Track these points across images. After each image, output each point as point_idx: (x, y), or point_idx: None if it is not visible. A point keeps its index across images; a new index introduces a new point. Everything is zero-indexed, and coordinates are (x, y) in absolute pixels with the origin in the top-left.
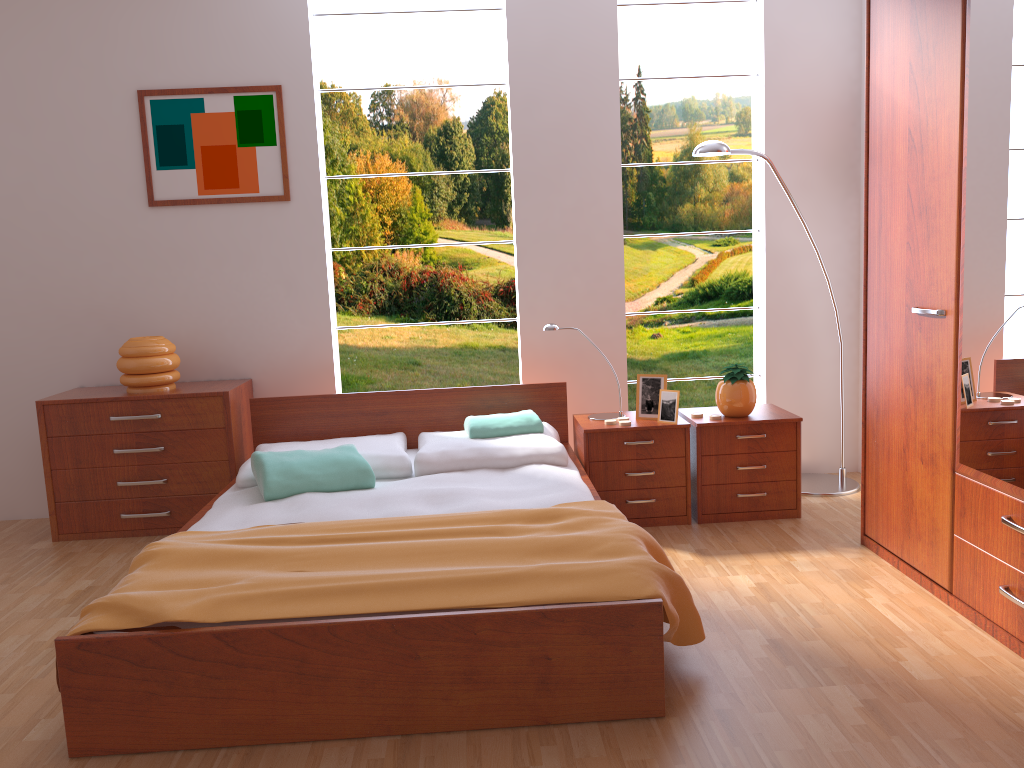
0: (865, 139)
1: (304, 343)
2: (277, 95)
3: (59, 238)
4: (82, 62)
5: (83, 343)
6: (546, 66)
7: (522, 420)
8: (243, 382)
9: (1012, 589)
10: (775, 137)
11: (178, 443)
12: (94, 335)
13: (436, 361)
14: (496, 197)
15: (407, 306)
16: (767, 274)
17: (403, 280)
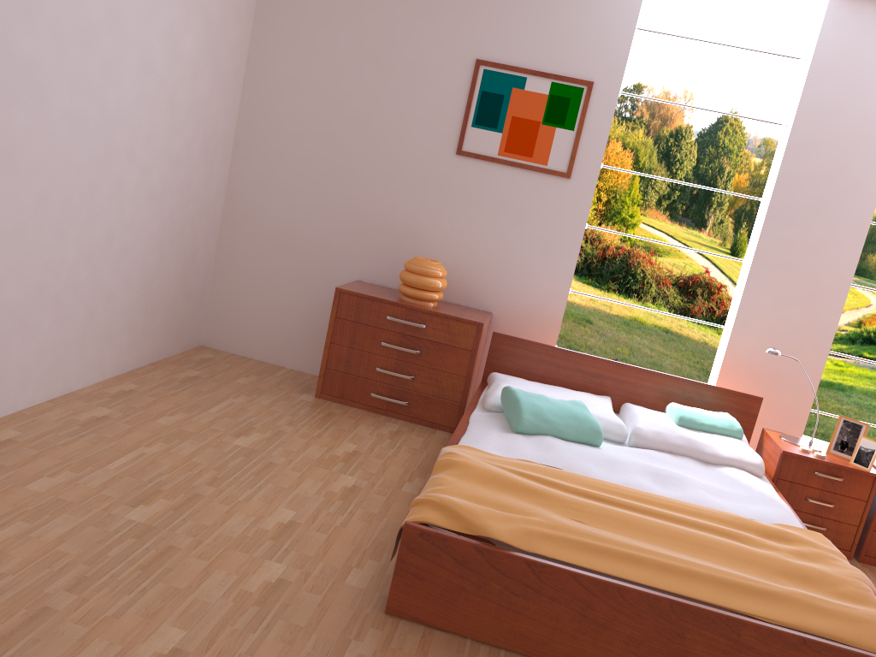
0: None
1: (543, 297)
2: (588, 89)
3: (379, 161)
4: (440, 26)
5: (372, 247)
6: (830, 120)
7: (725, 423)
8: (488, 315)
9: None
10: None
11: (431, 352)
12: (382, 243)
13: (606, 324)
14: (702, 202)
15: (596, 272)
16: None
17: (600, 250)
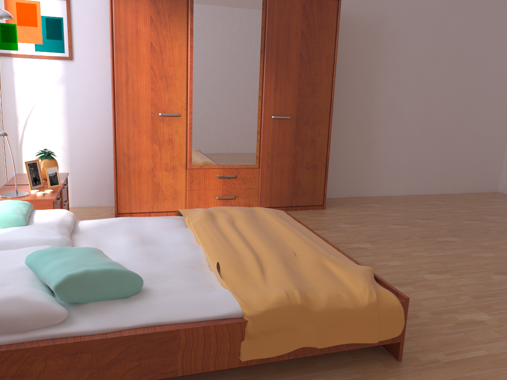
0: (112, 39)
1: None
2: None
3: None
4: None
5: None
6: None
7: (23, 204)
8: None
9: (218, 196)
10: None
11: None
12: None
13: None
14: None
15: None
16: None
17: None
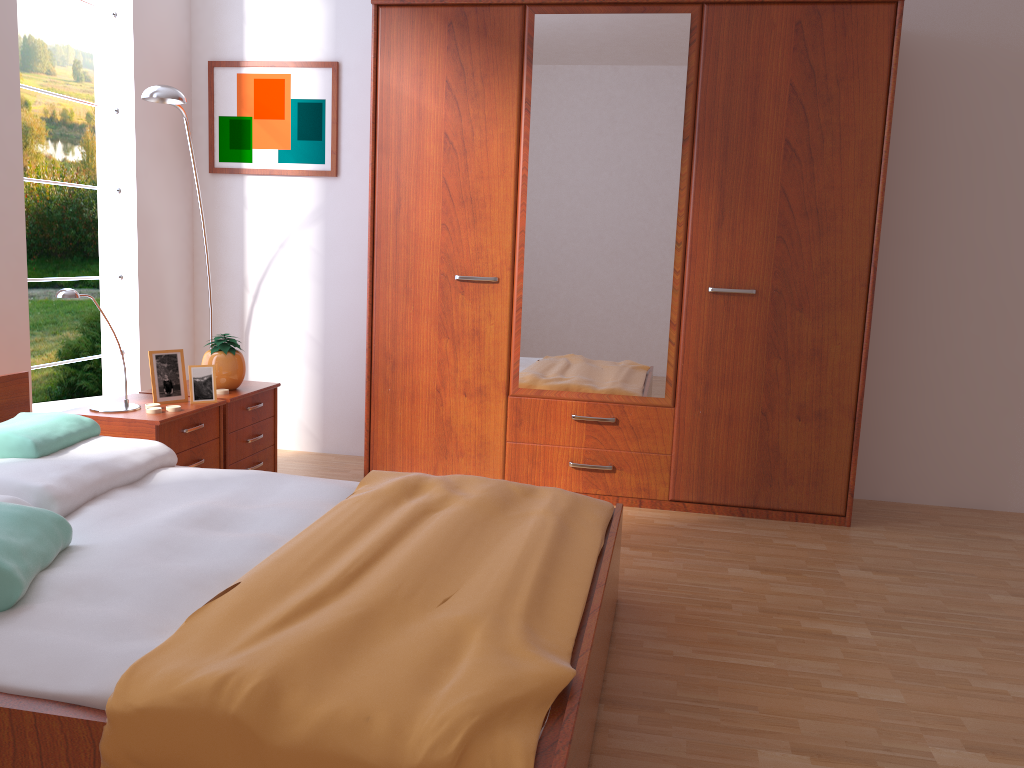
0: (373, 129)
1: None
2: None
3: None
4: None
5: None
6: None
7: (73, 423)
8: None
9: (576, 462)
10: (141, 91)
11: None
12: None
13: None
14: None
15: None
16: (139, 240)
17: None
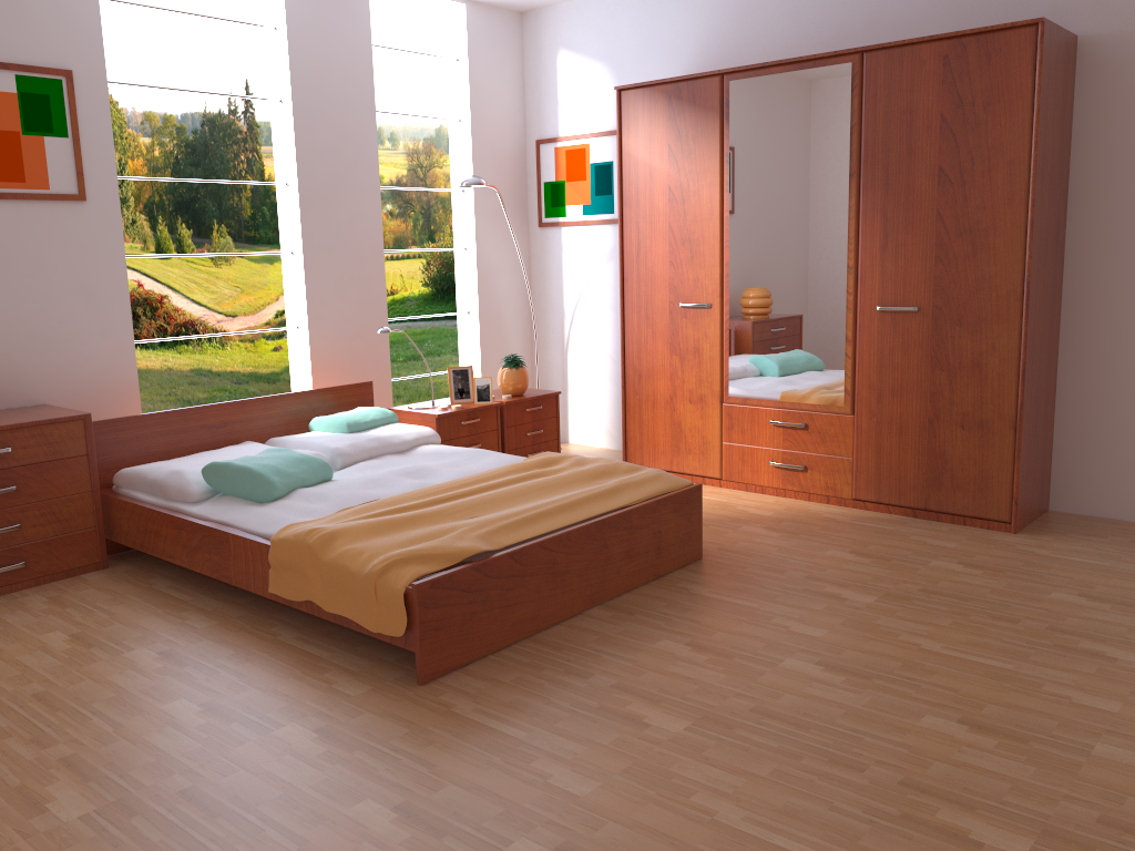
0: (619, 189)
1: (106, 360)
2: (69, 81)
3: None
4: None
5: None
6: (321, 90)
7: (379, 413)
8: (58, 407)
9: (776, 461)
10: (479, 174)
11: (33, 479)
12: None
13: None
14: None
15: None
16: (478, 285)
17: None
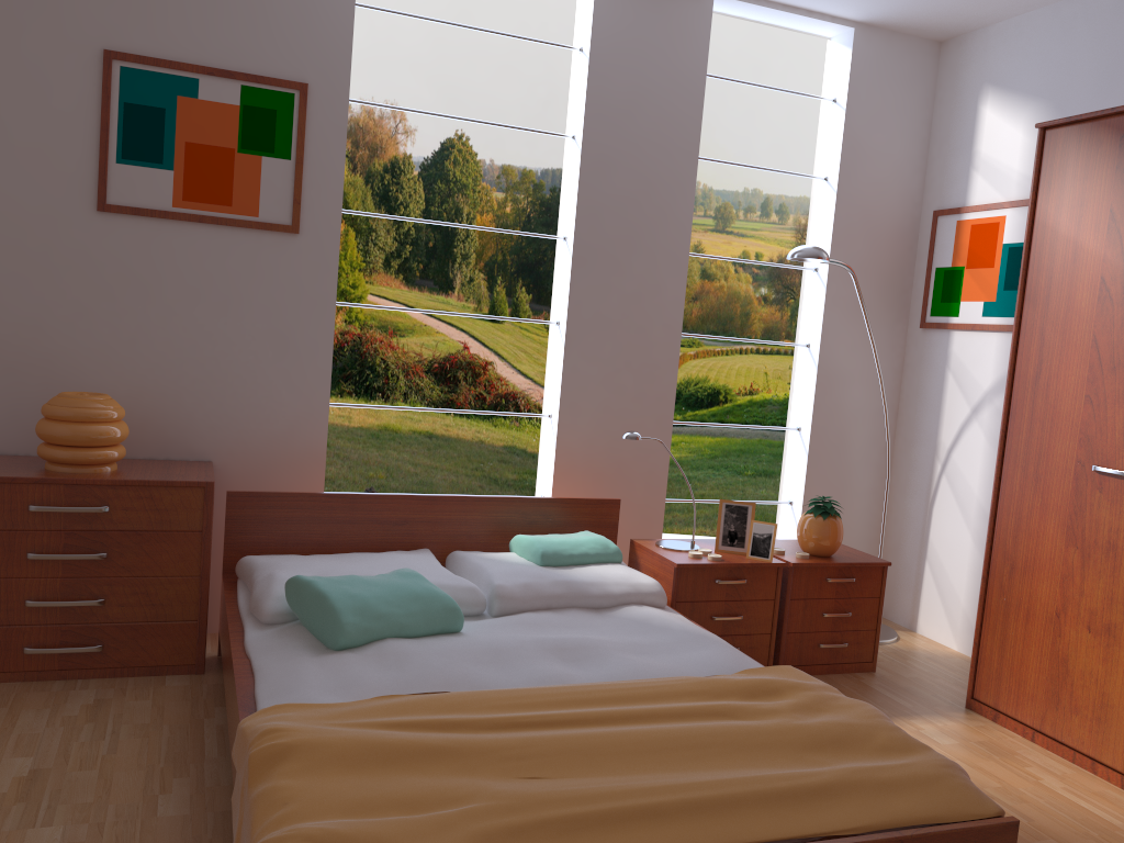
0: (1022, 277)
1: (291, 420)
2: (301, 95)
3: None
4: None
5: None
6: (625, 126)
7: (597, 546)
8: (210, 467)
9: None
10: (840, 249)
11: (129, 549)
12: None
13: (348, 443)
14: (443, 256)
15: None
16: (816, 394)
17: None
